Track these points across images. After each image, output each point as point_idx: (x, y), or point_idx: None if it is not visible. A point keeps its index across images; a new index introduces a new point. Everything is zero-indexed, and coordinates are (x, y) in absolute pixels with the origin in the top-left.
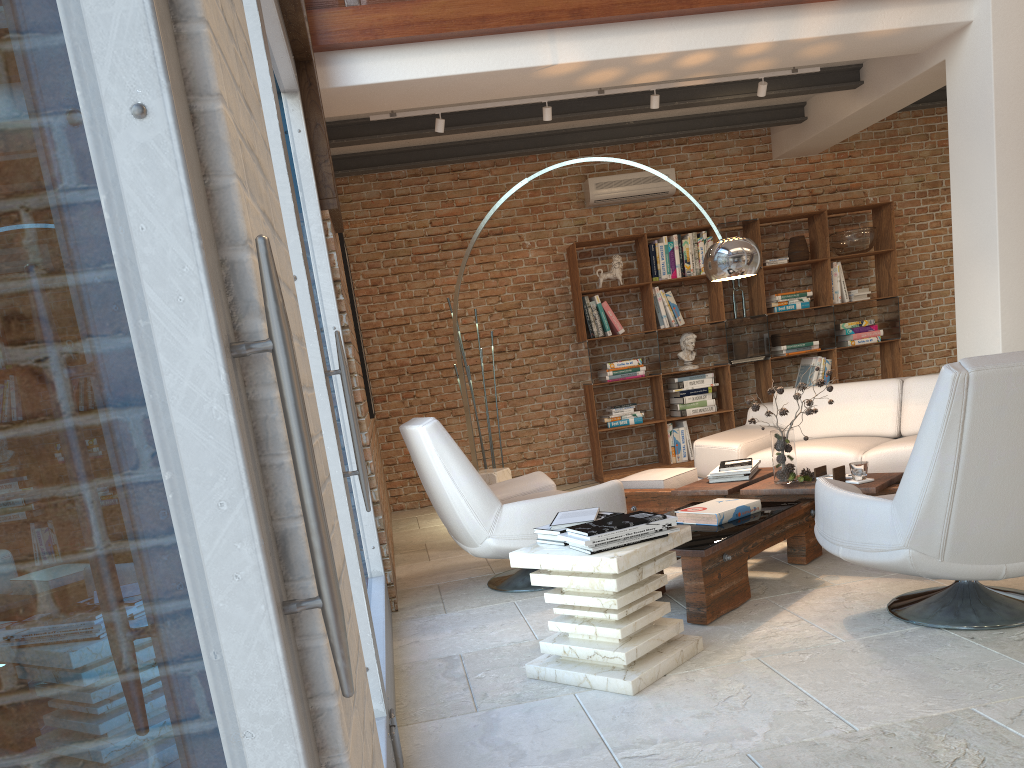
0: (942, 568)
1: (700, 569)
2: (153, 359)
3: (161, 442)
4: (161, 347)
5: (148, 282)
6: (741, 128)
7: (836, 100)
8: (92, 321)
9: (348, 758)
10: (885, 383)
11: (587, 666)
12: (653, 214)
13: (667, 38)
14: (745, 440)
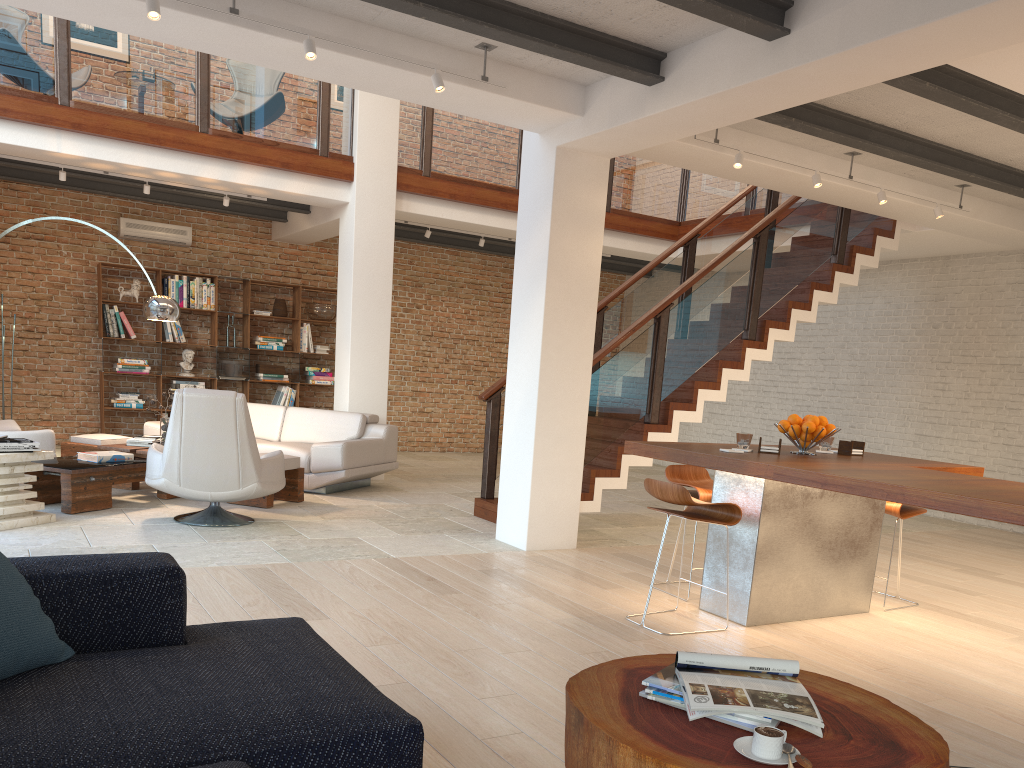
0: (180, 490)
1: (70, 481)
2: None
3: None
4: None
5: None
6: (239, 215)
7: (300, 216)
8: None
9: None
10: (277, 407)
11: None
12: (174, 256)
13: (144, 158)
14: None
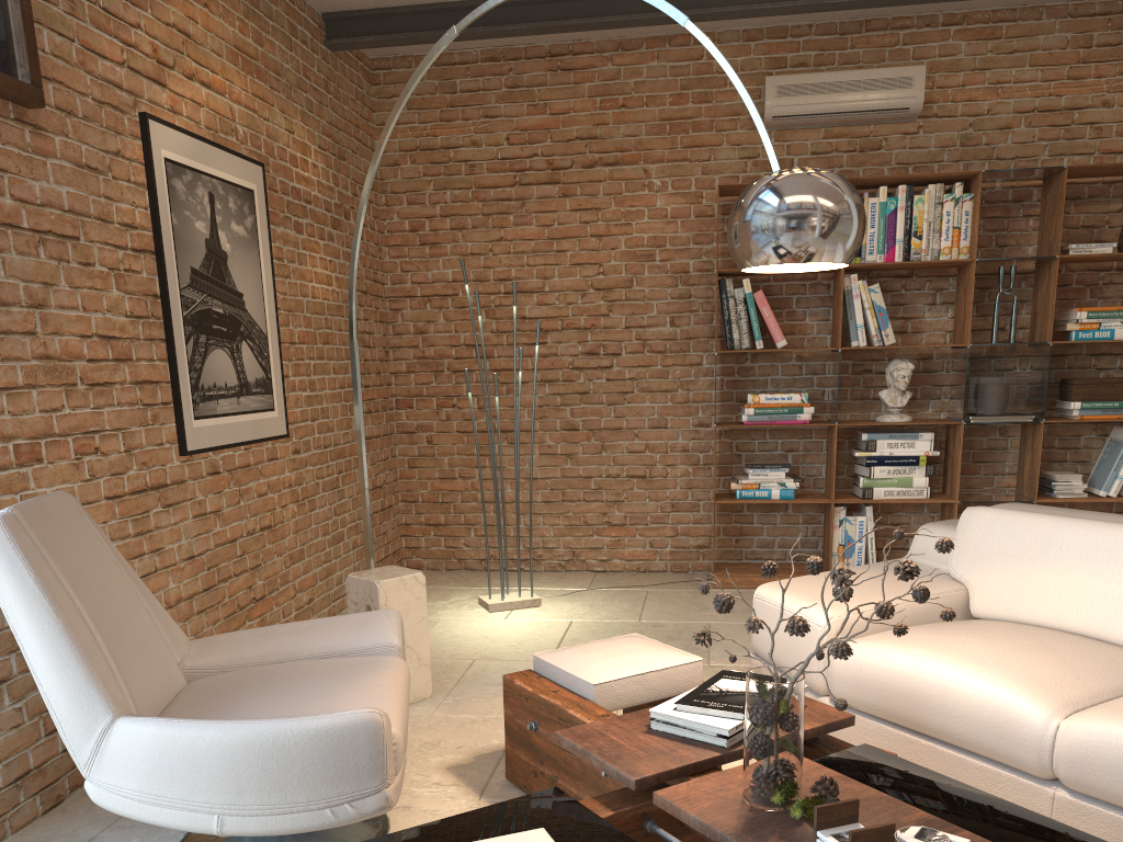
0: None
1: None
2: None
3: None
4: None
5: None
6: None
7: None
8: None
9: None
10: None
11: None
12: (880, 148)
13: None
14: (851, 607)
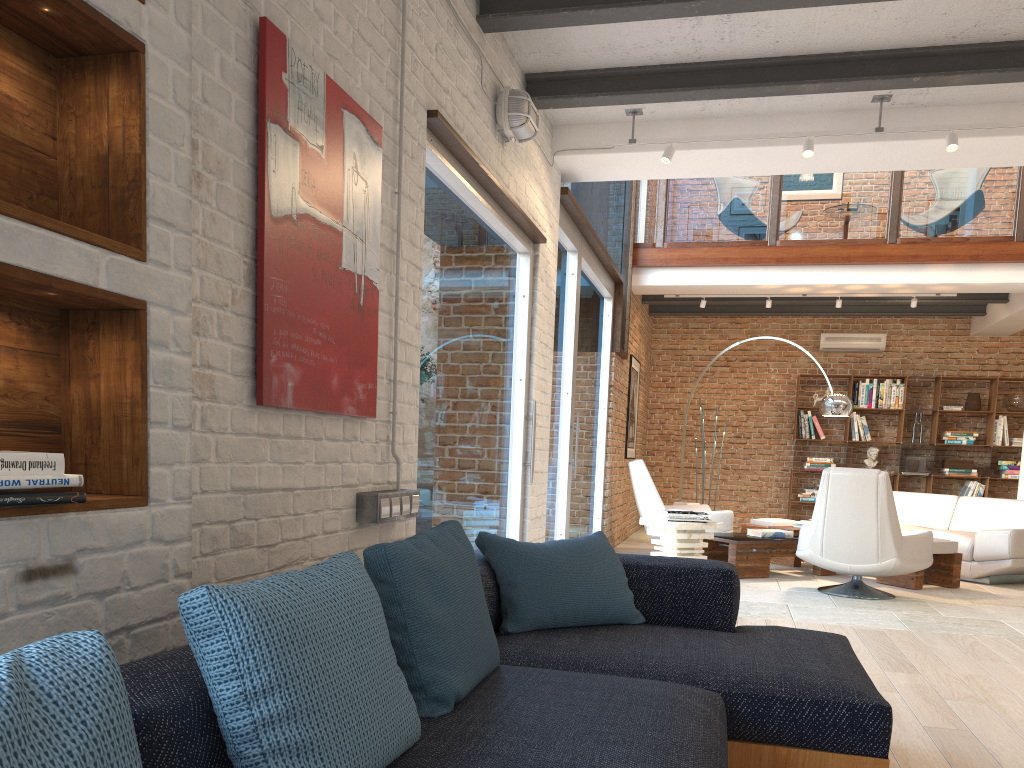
0: (822, 560)
1: (735, 550)
2: (513, 417)
3: (511, 430)
4: (514, 415)
5: (515, 405)
6: (933, 315)
7: (998, 307)
8: (506, 412)
9: (529, 497)
10: (948, 497)
11: None
12: (867, 362)
13: (834, 276)
14: None
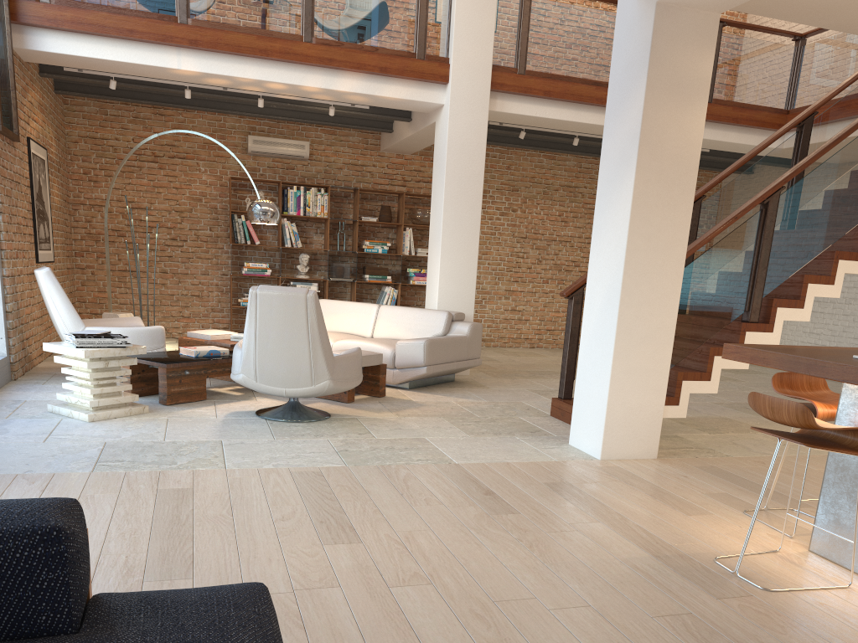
0: (257, 386)
1: (165, 374)
2: None
3: None
4: None
5: None
6: (350, 127)
7: (403, 125)
8: None
9: None
10: (371, 306)
11: (76, 408)
12: (294, 169)
13: (254, 70)
14: None
